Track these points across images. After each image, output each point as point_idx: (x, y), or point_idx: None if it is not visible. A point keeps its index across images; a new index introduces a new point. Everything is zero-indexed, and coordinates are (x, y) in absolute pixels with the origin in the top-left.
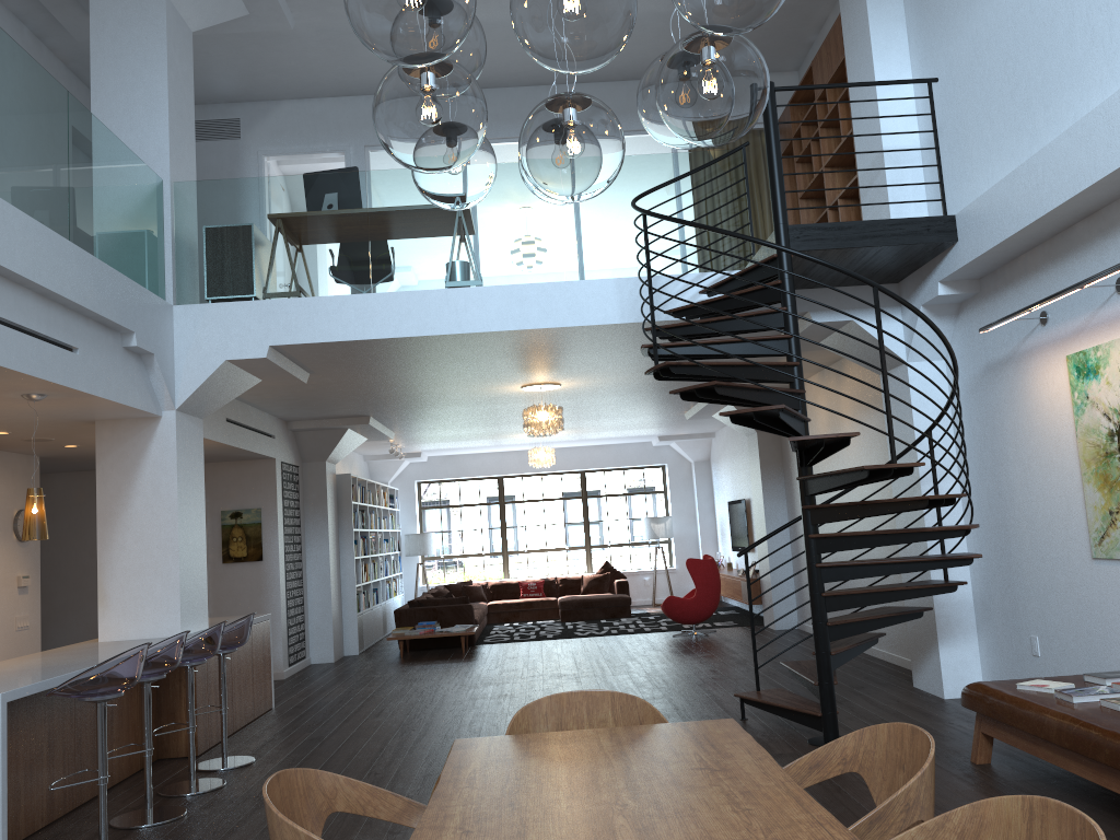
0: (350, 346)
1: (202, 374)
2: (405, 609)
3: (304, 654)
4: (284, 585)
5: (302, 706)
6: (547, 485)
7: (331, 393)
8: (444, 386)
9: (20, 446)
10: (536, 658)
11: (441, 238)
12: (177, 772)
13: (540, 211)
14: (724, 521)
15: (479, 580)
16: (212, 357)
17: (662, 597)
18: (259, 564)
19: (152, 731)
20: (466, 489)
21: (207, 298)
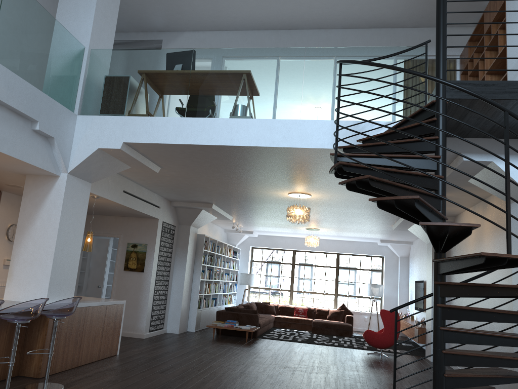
0: (170, 148)
1: (85, 154)
2: (222, 311)
3: (162, 326)
4: (153, 287)
5: (132, 356)
6: (318, 258)
7: (182, 184)
8: (243, 187)
9: (11, 190)
10: (281, 353)
11: (229, 89)
12: (14, 387)
13: (291, 77)
14: (412, 292)
15: (276, 303)
16: (92, 145)
17: (373, 329)
18: (141, 274)
19: (16, 358)
20: (276, 254)
21: (96, 113)
